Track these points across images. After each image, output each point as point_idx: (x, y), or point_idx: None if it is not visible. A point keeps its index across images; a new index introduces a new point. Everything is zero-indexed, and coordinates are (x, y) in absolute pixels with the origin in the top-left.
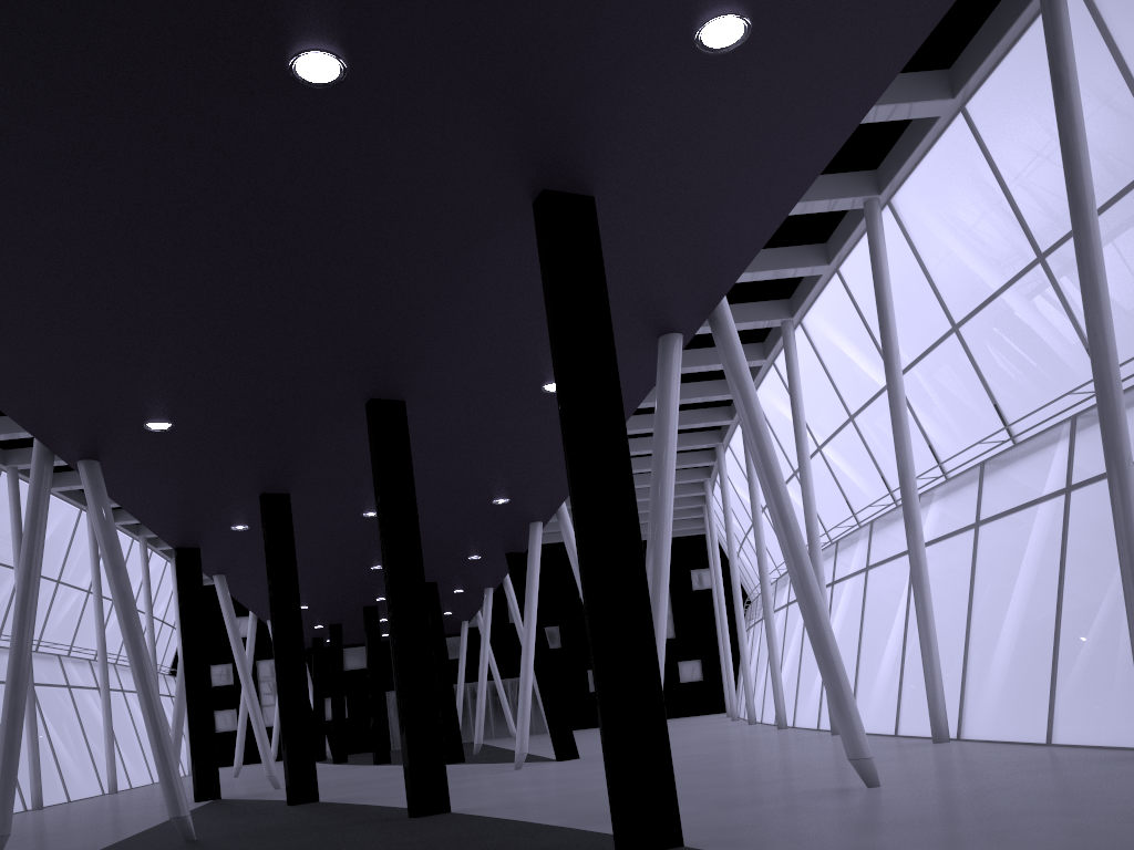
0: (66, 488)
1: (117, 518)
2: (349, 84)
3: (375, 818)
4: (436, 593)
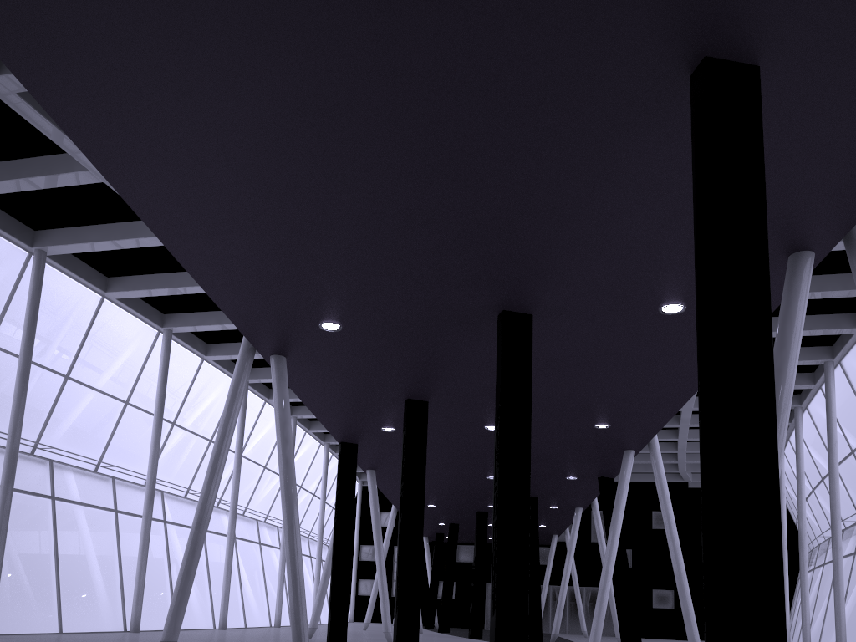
0: None
1: (311, 427)
2: None
3: None
4: (536, 506)
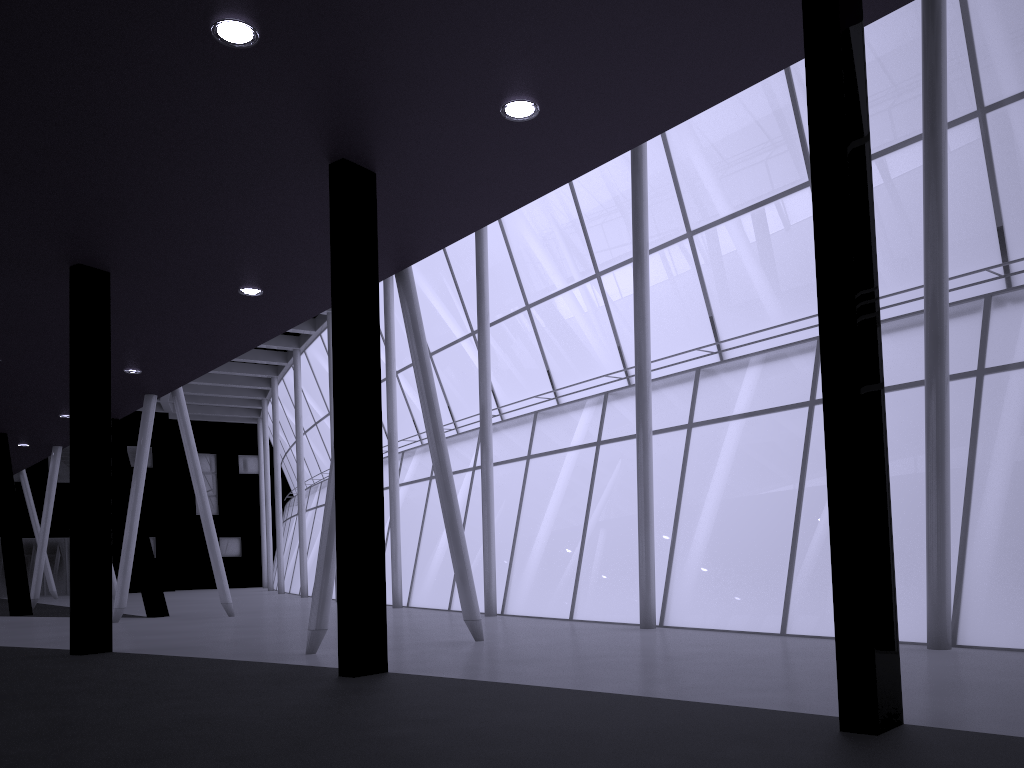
0: None
1: None
2: (251, 50)
3: (30, 655)
4: (7, 445)
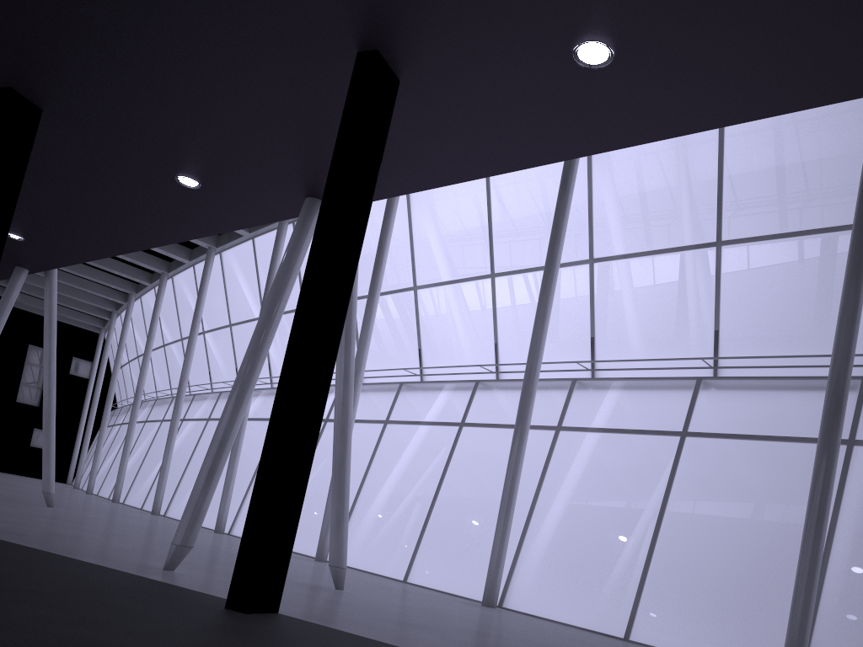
0: None
1: None
2: None
3: None
4: None
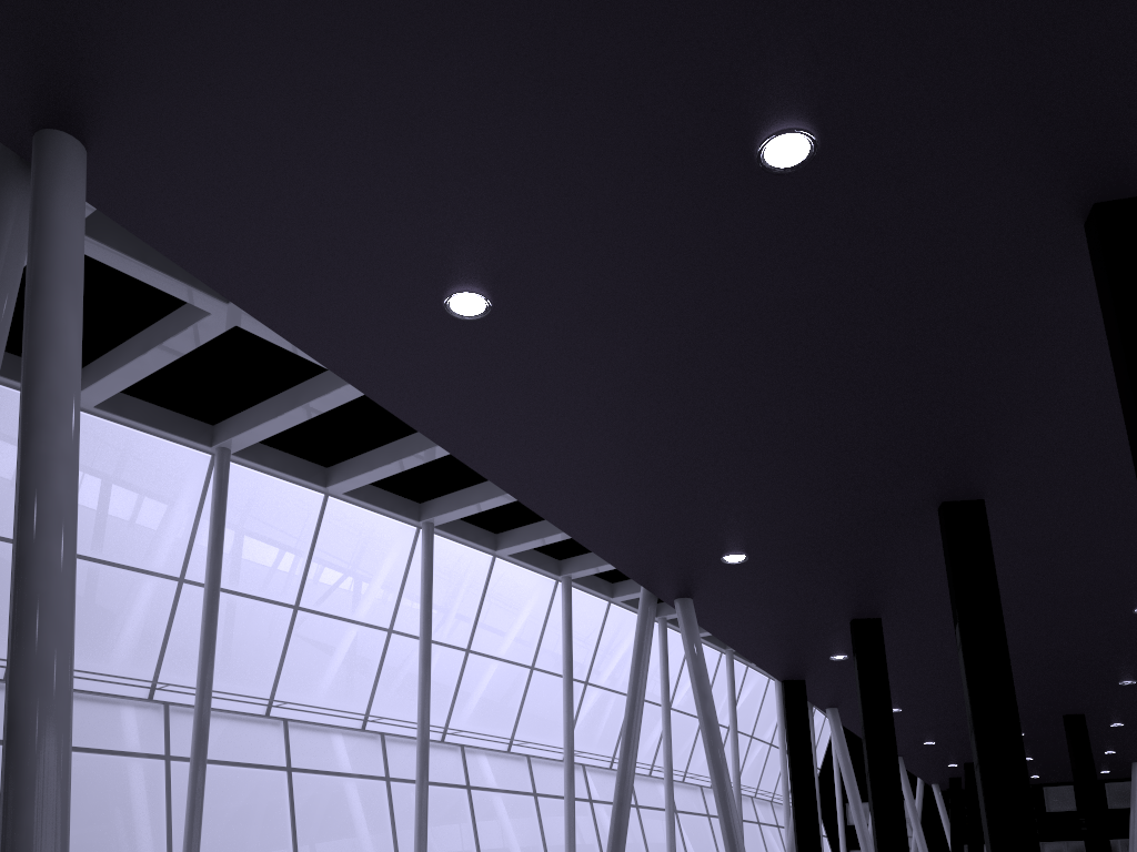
0: (706, 633)
1: None
2: (823, 156)
3: None
4: (1083, 727)
